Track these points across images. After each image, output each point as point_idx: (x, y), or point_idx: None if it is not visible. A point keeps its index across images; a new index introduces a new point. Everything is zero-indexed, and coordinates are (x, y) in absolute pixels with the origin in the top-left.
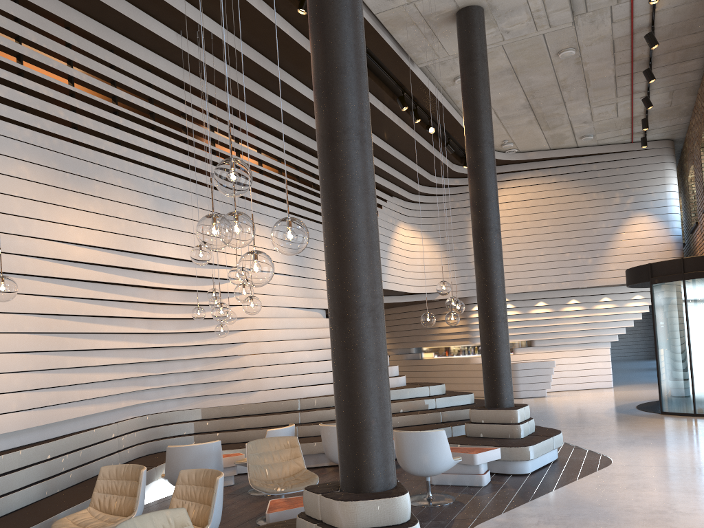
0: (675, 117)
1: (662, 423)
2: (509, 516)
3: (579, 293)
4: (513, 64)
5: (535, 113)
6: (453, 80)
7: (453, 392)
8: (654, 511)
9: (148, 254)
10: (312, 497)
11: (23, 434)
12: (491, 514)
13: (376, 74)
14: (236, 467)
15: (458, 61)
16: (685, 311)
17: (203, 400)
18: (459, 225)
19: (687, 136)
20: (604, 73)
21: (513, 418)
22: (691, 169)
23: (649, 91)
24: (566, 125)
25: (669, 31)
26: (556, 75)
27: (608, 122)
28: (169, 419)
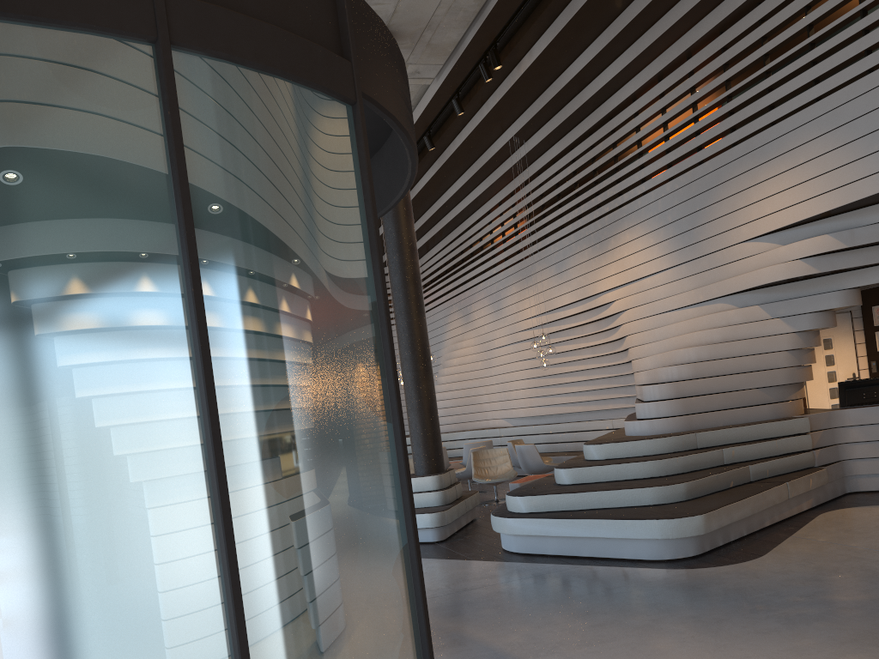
0: None
1: None
2: None
3: None
4: None
5: None
6: None
7: (592, 462)
8: None
9: (556, 307)
10: None
11: (547, 418)
12: None
13: None
14: None
15: None
16: None
17: None
18: None
19: None
20: None
21: None
22: None
23: None
24: None
25: None
26: None
27: None
28: None
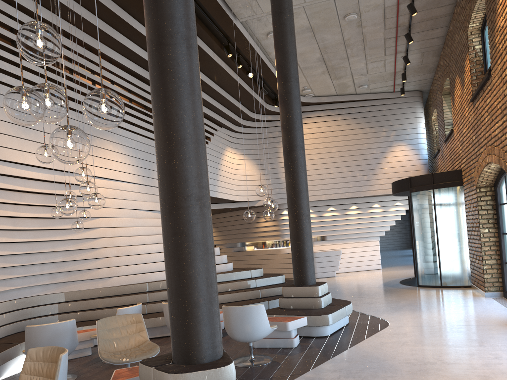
0: (424, 74)
1: (420, 293)
2: (316, 372)
3: (358, 201)
4: (312, 24)
5: (327, 66)
6: (266, 35)
7: (269, 275)
8: (426, 362)
9: (10, 161)
10: (146, 370)
11: None
12: (301, 371)
13: (207, 26)
14: (93, 340)
15: (271, 19)
16: (434, 212)
17: (66, 285)
18: (272, 150)
19: (432, 88)
20: (377, 36)
21: (315, 293)
22: (434, 112)
23: (407, 51)
24: (349, 76)
25: (424, 3)
26: (343, 35)
27: (378, 75)
28: (36, 302)
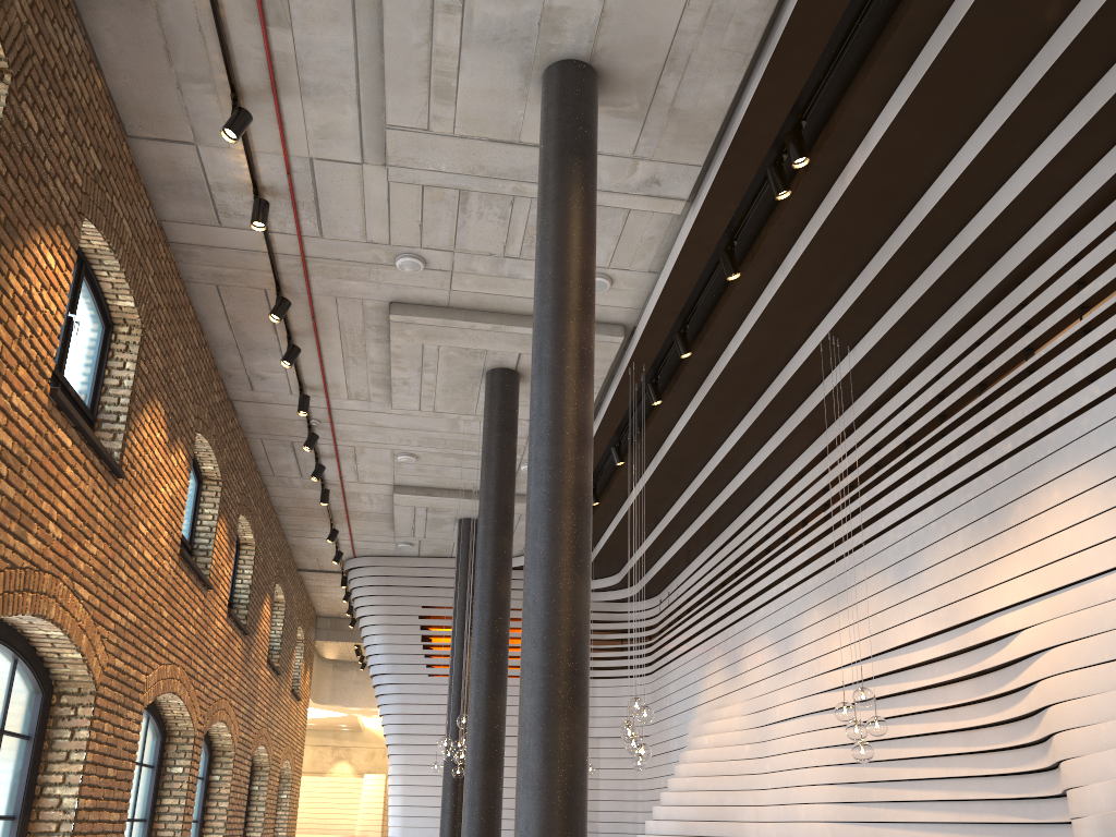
0: None
1: None
2: None
3: None
4: None
5: None
6: None
7: None
8: None
9: (893, 647)
10: None
11: None
12: None
13: None
14: None
15: None
16: None
17: None
18: None
19: None
20: None
21: None
22: None
23: None
24: None
25: None
26: None
27: None
28: None
